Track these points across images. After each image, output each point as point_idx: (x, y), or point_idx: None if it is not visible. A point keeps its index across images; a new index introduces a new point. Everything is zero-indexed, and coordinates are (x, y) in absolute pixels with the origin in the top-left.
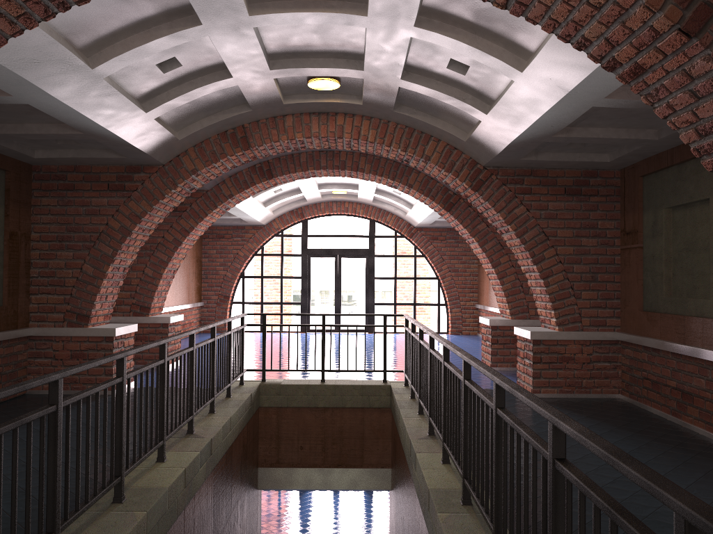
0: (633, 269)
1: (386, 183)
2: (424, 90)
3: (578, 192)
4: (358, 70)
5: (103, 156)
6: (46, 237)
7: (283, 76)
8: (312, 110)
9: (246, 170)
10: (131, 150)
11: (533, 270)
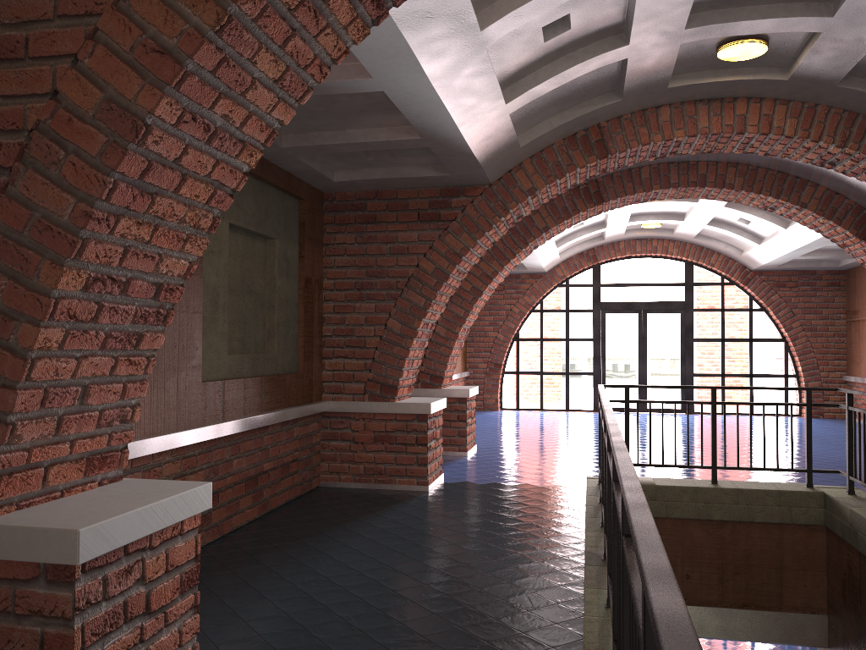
0: None
1: (759, 203)
2: None
3: None
4: (823, 17)
5: (420, 175)
6: (341, 284)
7: (696, 39)
8: (702, 95)
9: (567, 194)
10: (464, 162)
11: None
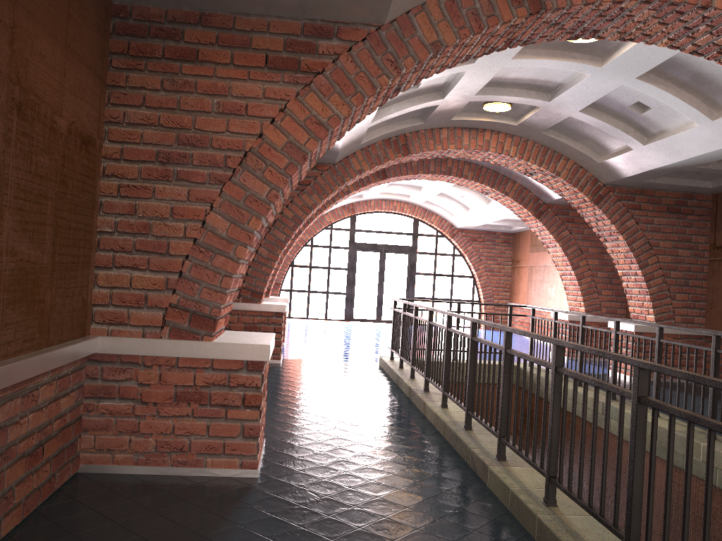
0: None
1: (480, 189)
2: (594, 121)
3: (677, 210)
4: (545, 101)
5: None
6: None
7: (478, 100)
8: (467, 125)
9: None
10: (330, 151)
11: (636, 274)
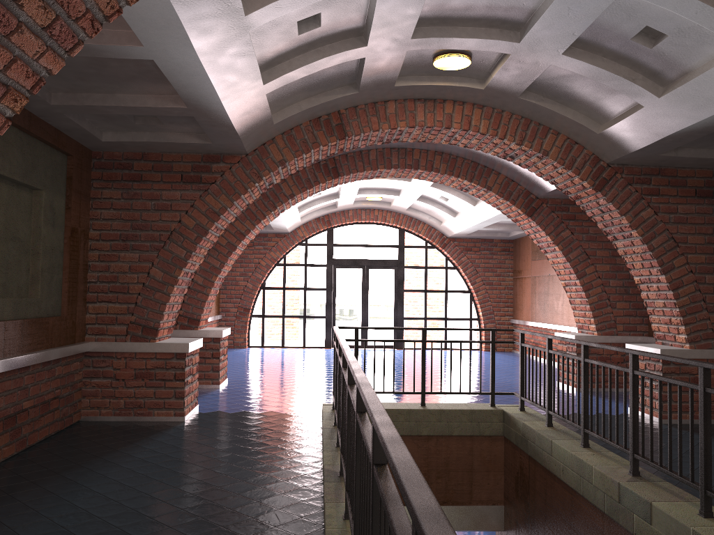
0: None
1: (457, 185)
2: (585, 68)
3: (709, 194)
4: (512, 42)
5: (184, 141)
6: (107, 235)
7: (419, 49)
8: (420, 95)
9: (310, 168)
10: (225, 133)
11: (658, 281)
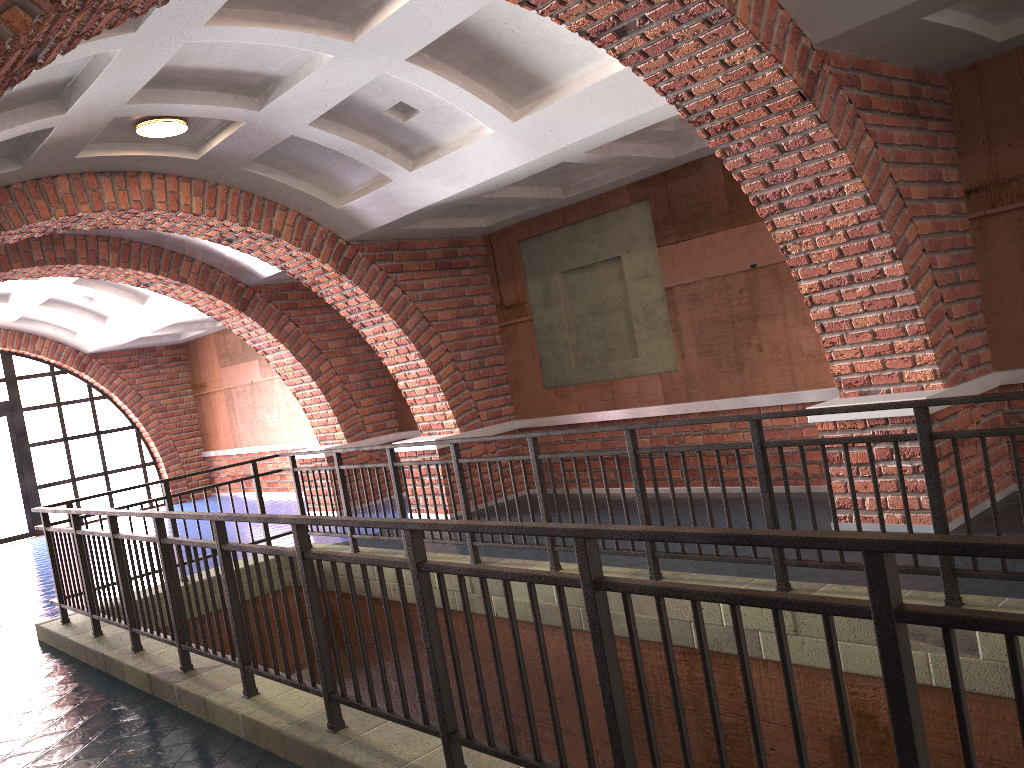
0: (525, 345)
1: (134, 280)
2: (332, 140)
3: (449, 265)
4: (251, 110)
5: None
6: None
7: (131, 115)
8: (105, 167)
9: None
10: None
11: (417, 366)
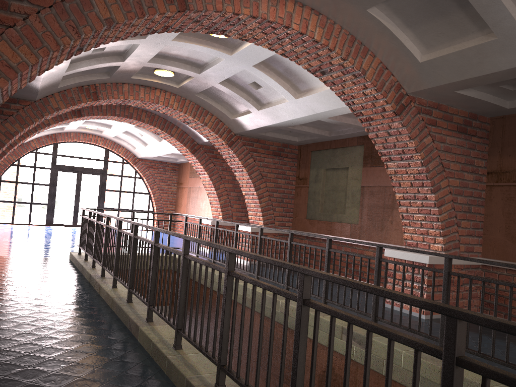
0: (303, 197)
1: (153, 130)
2: (228, 91)
3: (278, 154)
4: (196, 73)
5: None
6: None
7: (150, 66)
8: (143, 83)
9: None
10: (30, 90)
11: (253, 194)
